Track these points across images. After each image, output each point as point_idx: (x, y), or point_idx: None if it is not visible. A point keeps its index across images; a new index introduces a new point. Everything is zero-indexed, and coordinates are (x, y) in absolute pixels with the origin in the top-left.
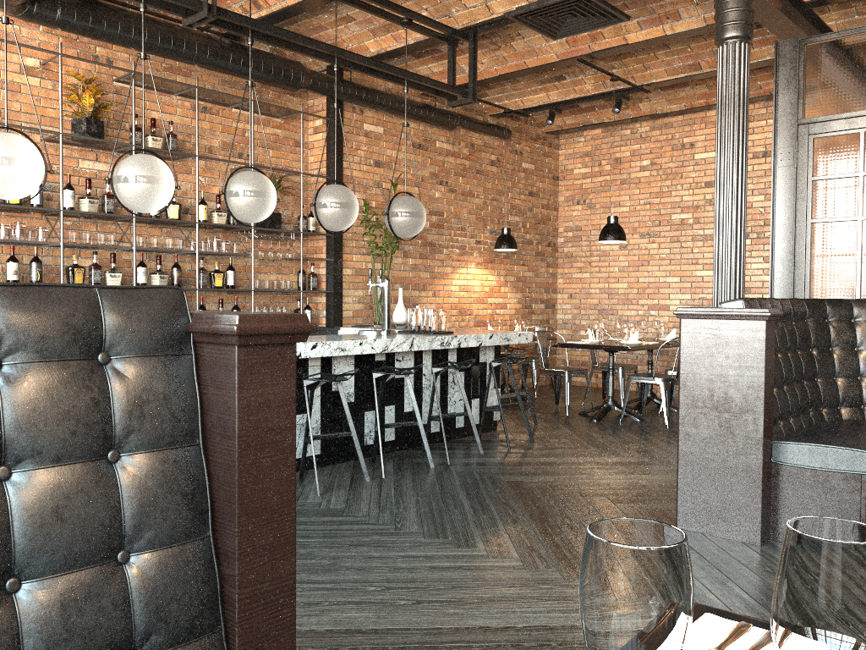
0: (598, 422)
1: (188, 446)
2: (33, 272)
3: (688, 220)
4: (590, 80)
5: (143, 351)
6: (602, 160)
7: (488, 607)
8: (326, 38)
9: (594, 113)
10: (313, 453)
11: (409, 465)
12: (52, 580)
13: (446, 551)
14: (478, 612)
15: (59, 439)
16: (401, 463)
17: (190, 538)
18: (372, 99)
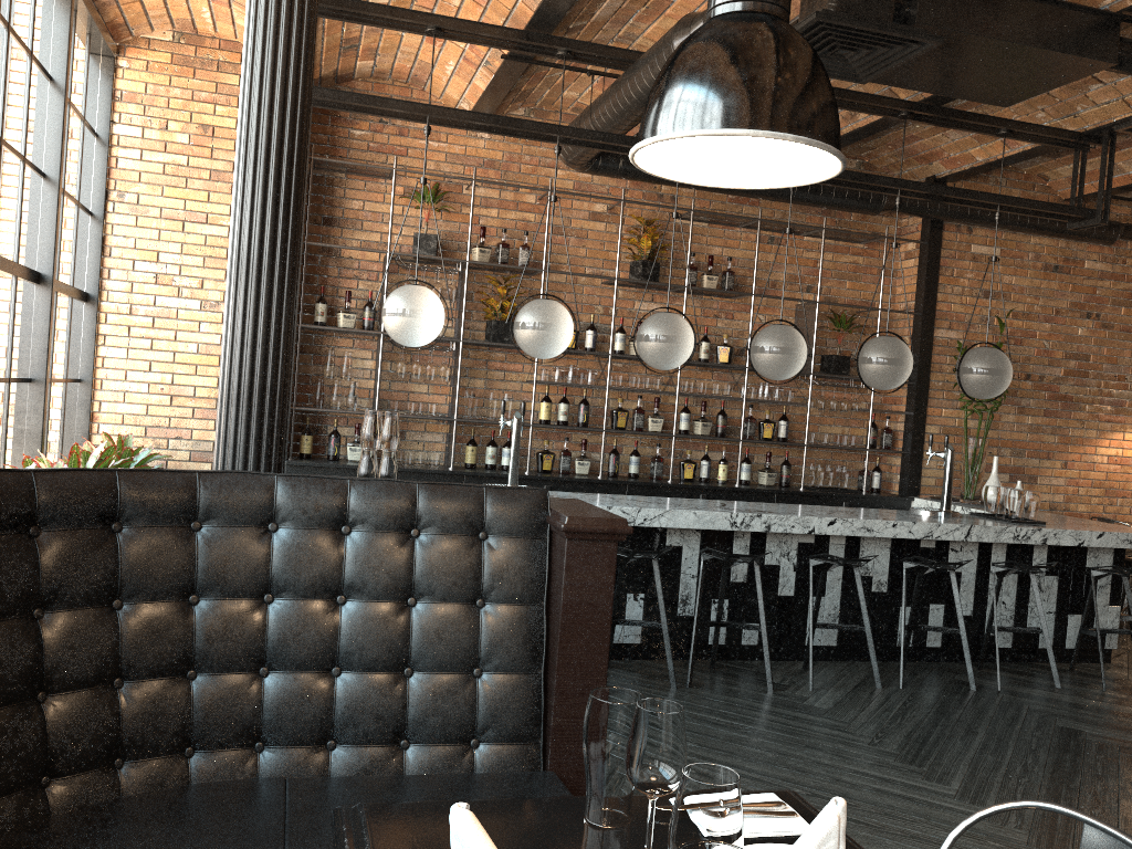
0: None
1: (533, 605)
2: (580, 413)
3: None
4: None
5: (509, 534)
6: None
7: (907, 842)
8: (922, 148)
9: None
10: (810, 641)
11: (945, 681)
12: (430, 675)
13: (908, 779)
14: (891, 843)
15: (445, 586)
16: (936, 676)
17: (525, 671)
18: (981, 215)
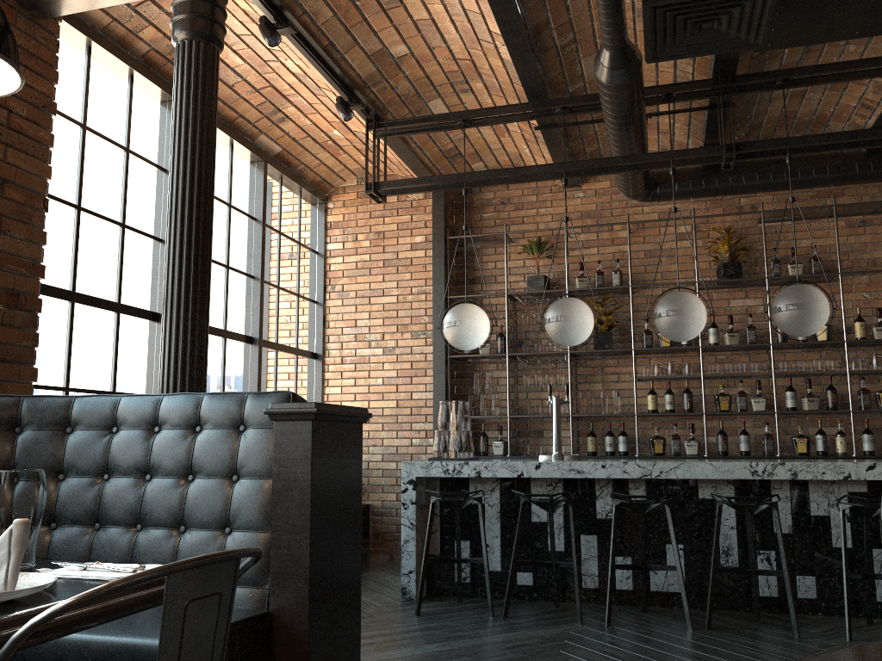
0: None
1: (271, 479)
2: (683, 401)
3: None
4: None
5: (258, 425)
6: None
7: None
8: None
9: None
10: (844, 588)
11: None
12: (194, 531)
13: None
14: None
15: (210, 465)
16: None
17: (259, 530)
18: None
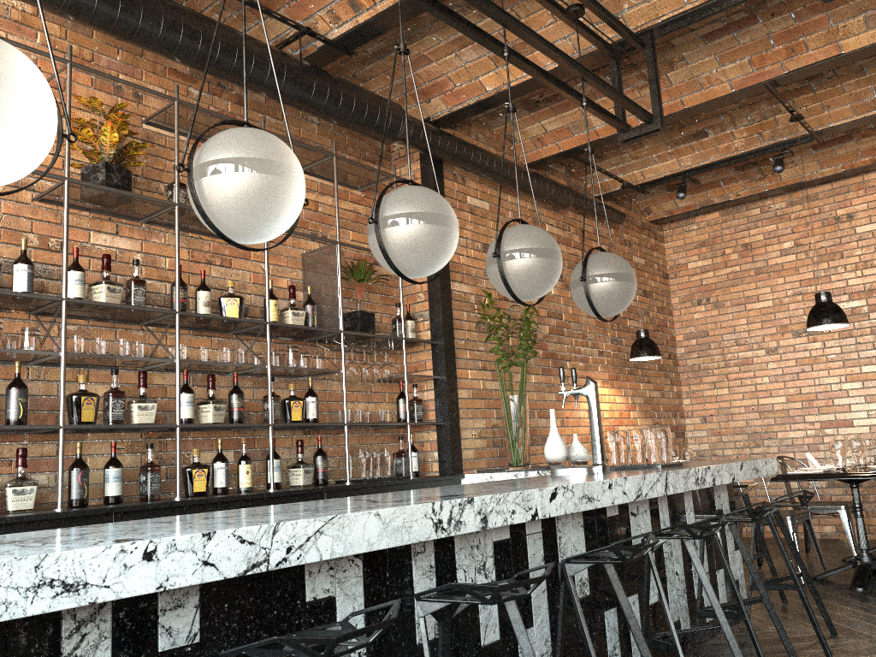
0: (869, 591)
1: None
2: (11, 404)
3: (861, 308)
4: (742, 133)
5: None
6: (725, 248)
7: None
8: (425, 78)
9: (718, 190)
10: None
11: None
12: None
13: None
14: None
15: None
16: None
17: None
18: (482, 160)
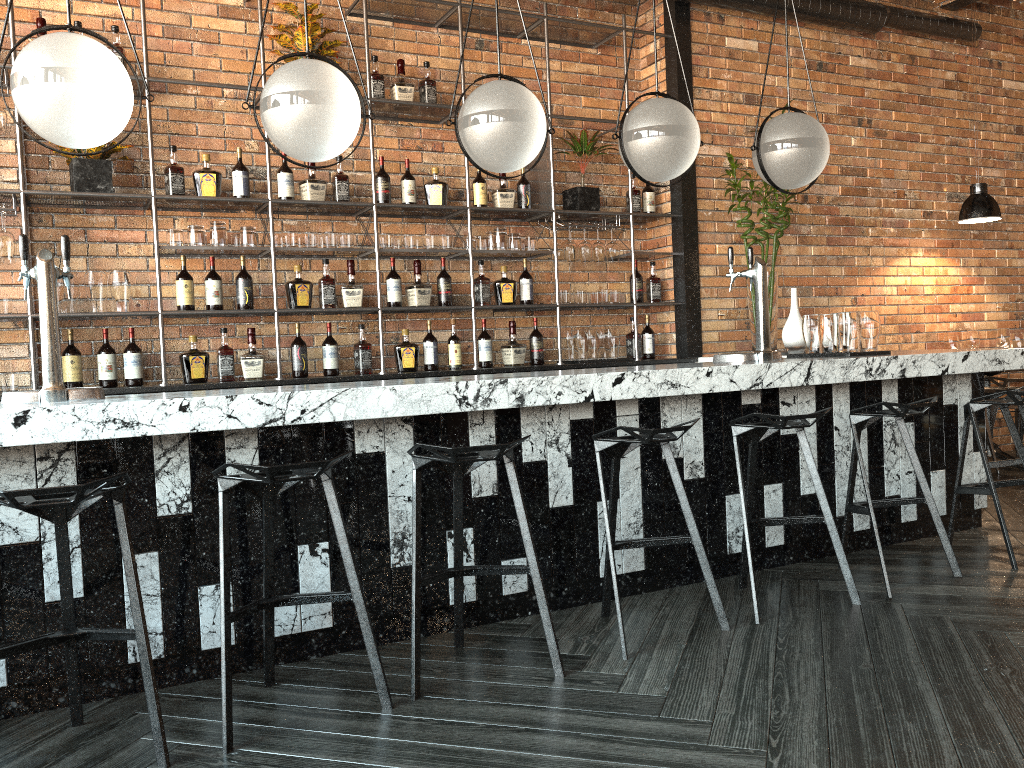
0: None
1: None
2: (239, 292)
3: None
4: None
5: None
6: None
7: None
8: None
9: None
10: (613, 577)
11: (811, 597)
12: None
13: None
14: None
15: None
16: (795, 590)
17: None
18: None
